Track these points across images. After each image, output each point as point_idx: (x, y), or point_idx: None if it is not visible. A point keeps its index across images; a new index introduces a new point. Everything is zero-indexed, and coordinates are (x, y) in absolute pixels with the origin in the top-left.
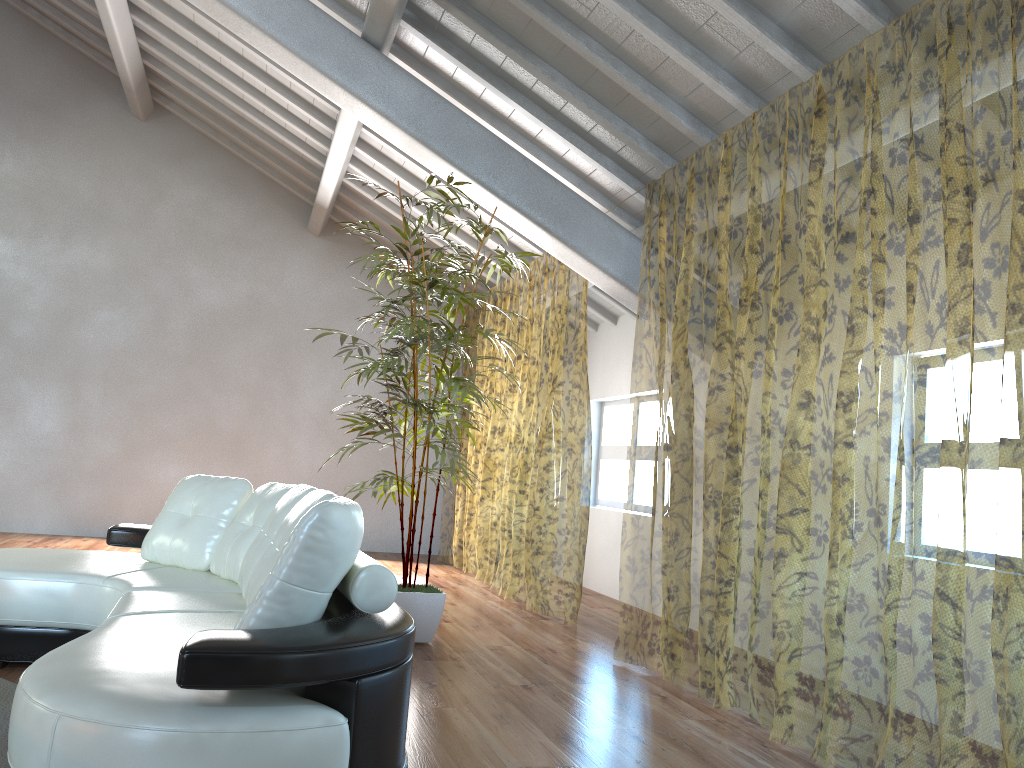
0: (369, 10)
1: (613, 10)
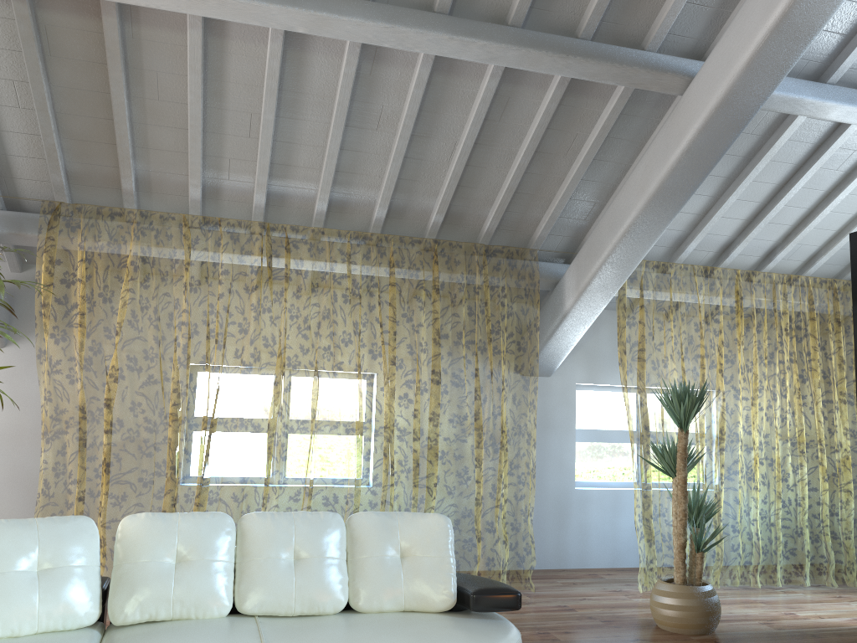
0: None
1: (192, 120)
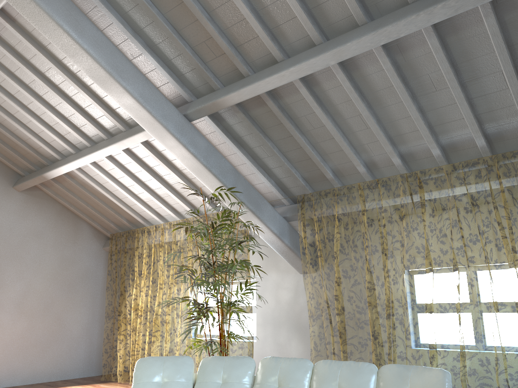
0: (202, 106)
1: (332, 132)
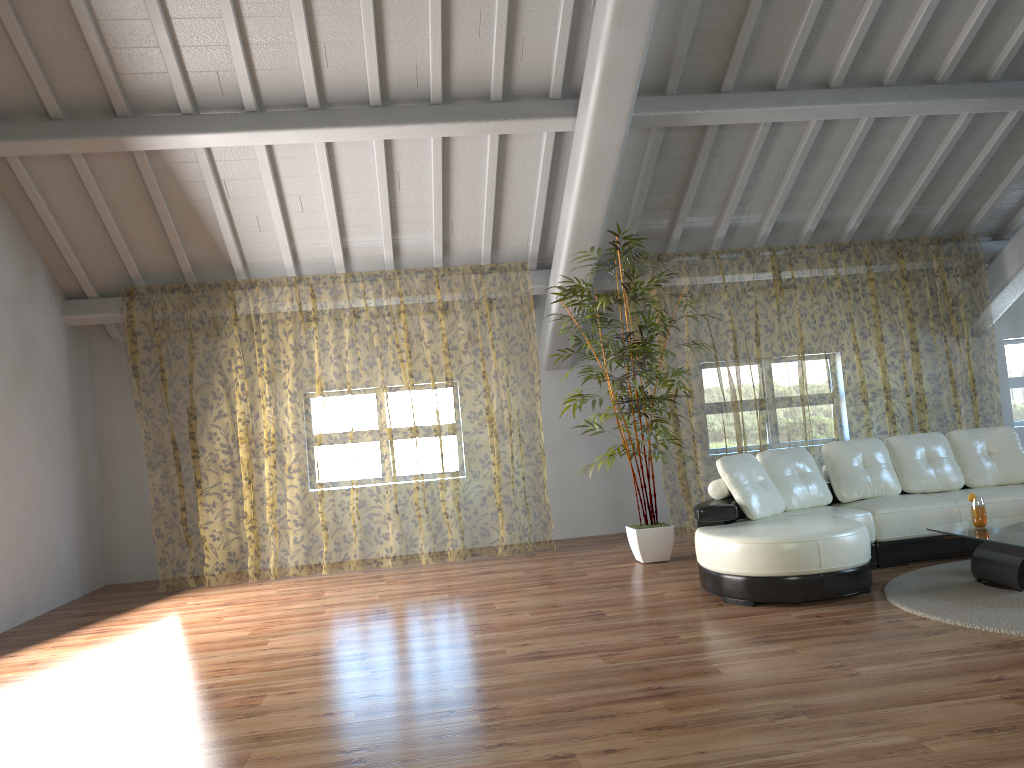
0: (655, 115)
1: (740, 184)
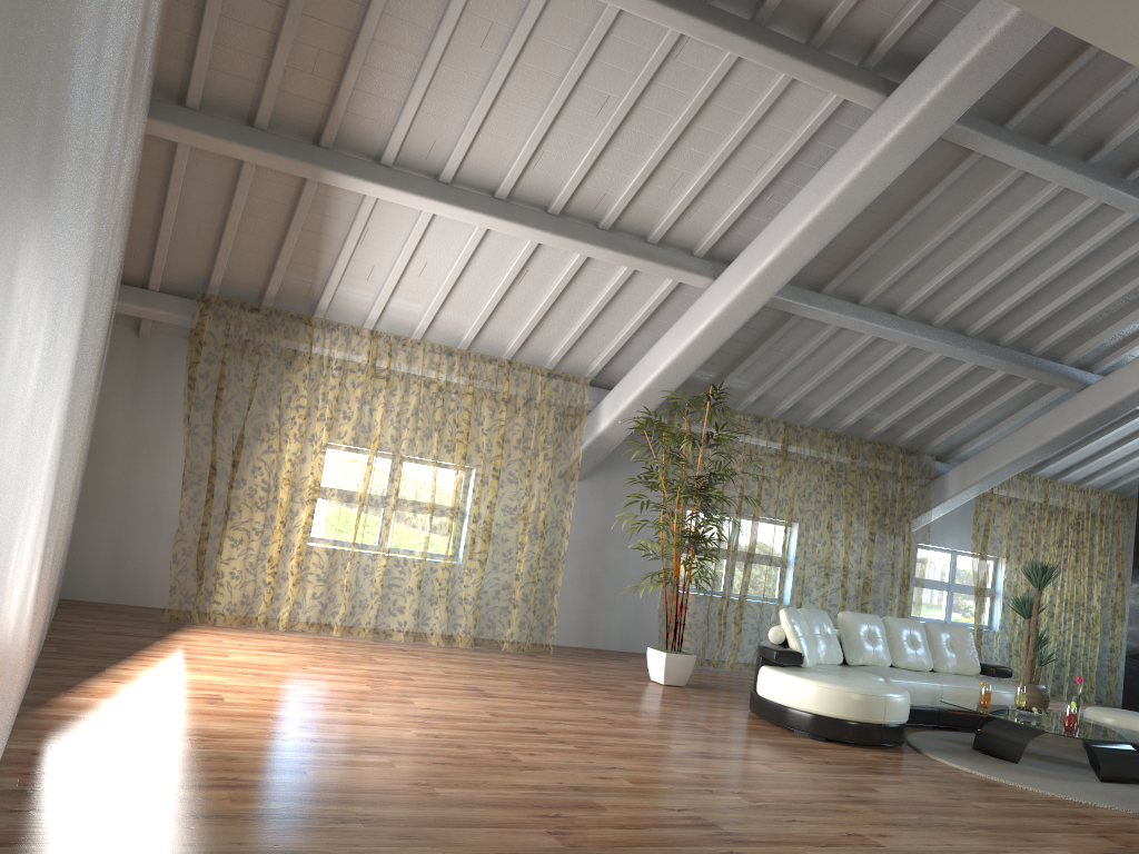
0: (772, 297)
1: (790, 364)
